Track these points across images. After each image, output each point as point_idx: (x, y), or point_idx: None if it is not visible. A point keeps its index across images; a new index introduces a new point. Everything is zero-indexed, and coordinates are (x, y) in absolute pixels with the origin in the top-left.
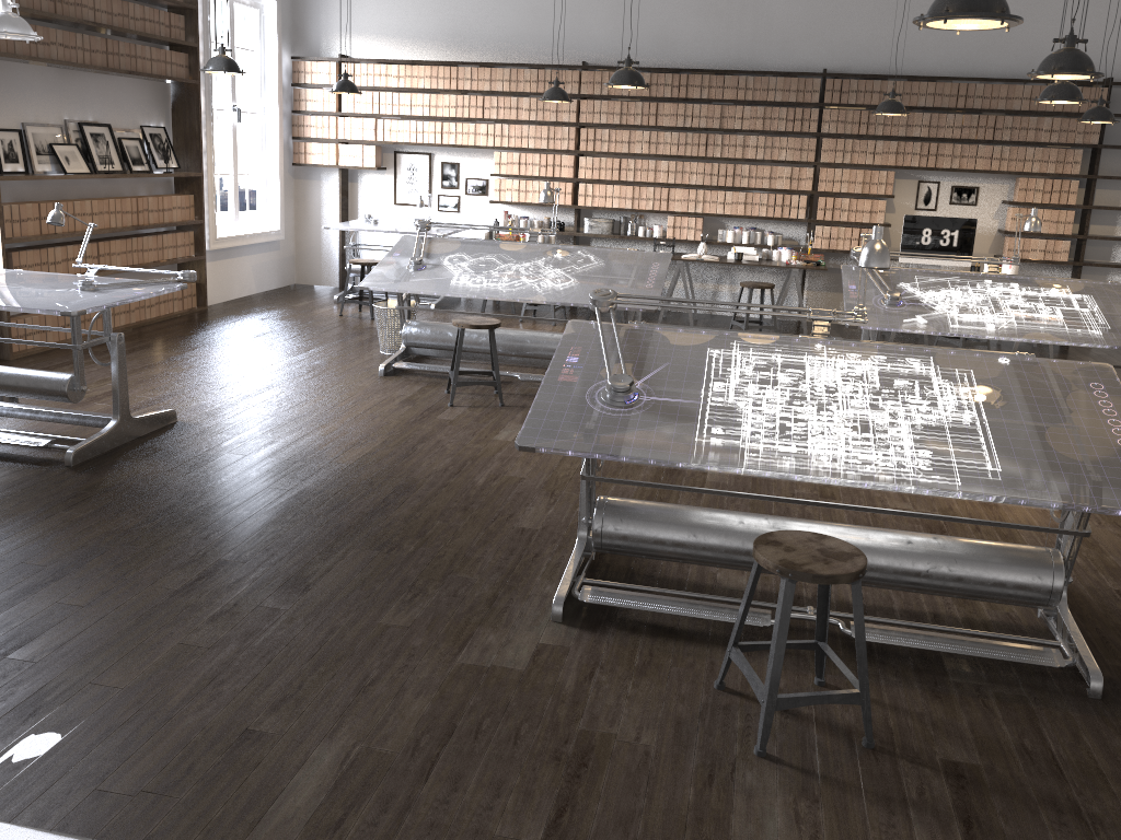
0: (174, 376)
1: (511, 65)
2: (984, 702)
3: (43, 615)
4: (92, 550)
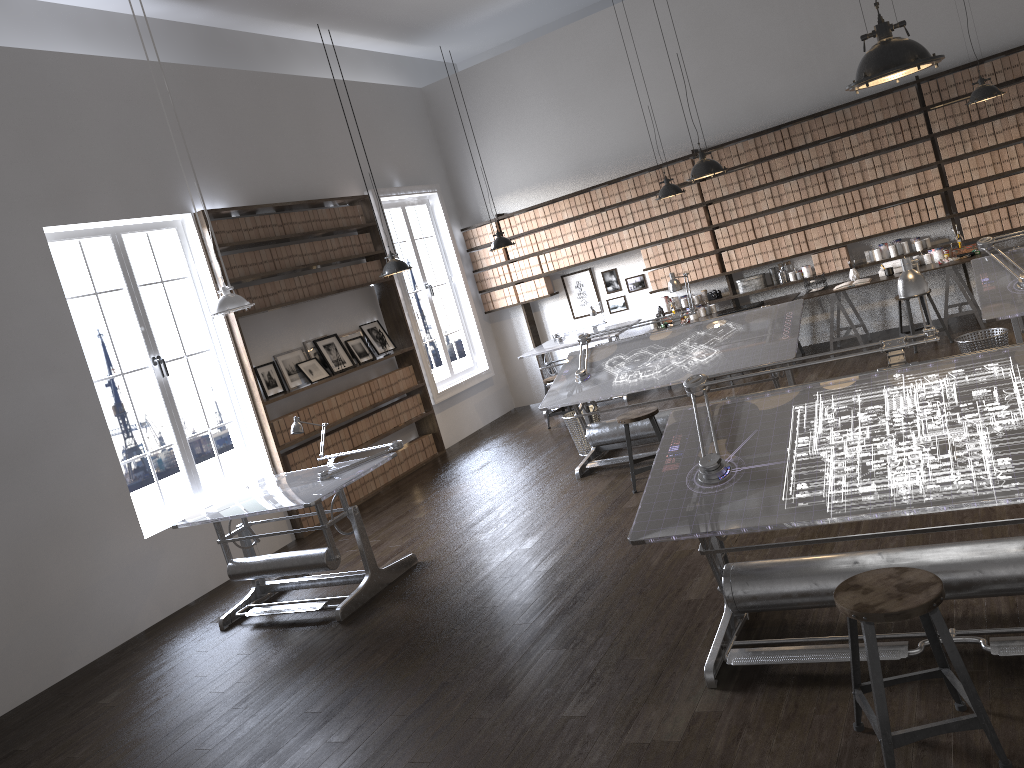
0: (418, 521)
1: (632, 174)
2: None
3: (316, 754)
4: (352, 691)
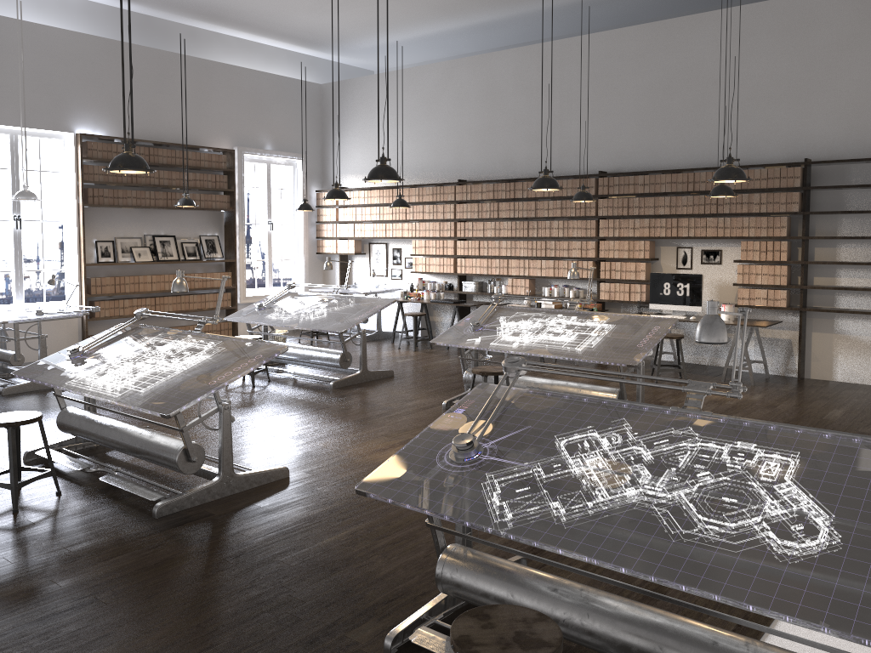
0: None
1: (419, 185)
2: (102, 510)
3: None
4: None
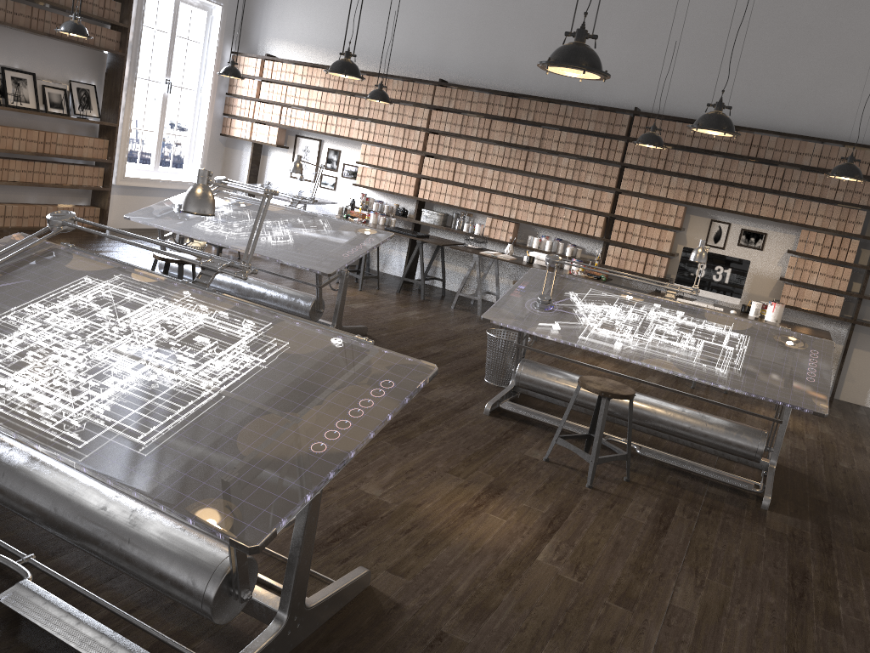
0: None
1: (384, 75)
2: None
3: None
4: None
